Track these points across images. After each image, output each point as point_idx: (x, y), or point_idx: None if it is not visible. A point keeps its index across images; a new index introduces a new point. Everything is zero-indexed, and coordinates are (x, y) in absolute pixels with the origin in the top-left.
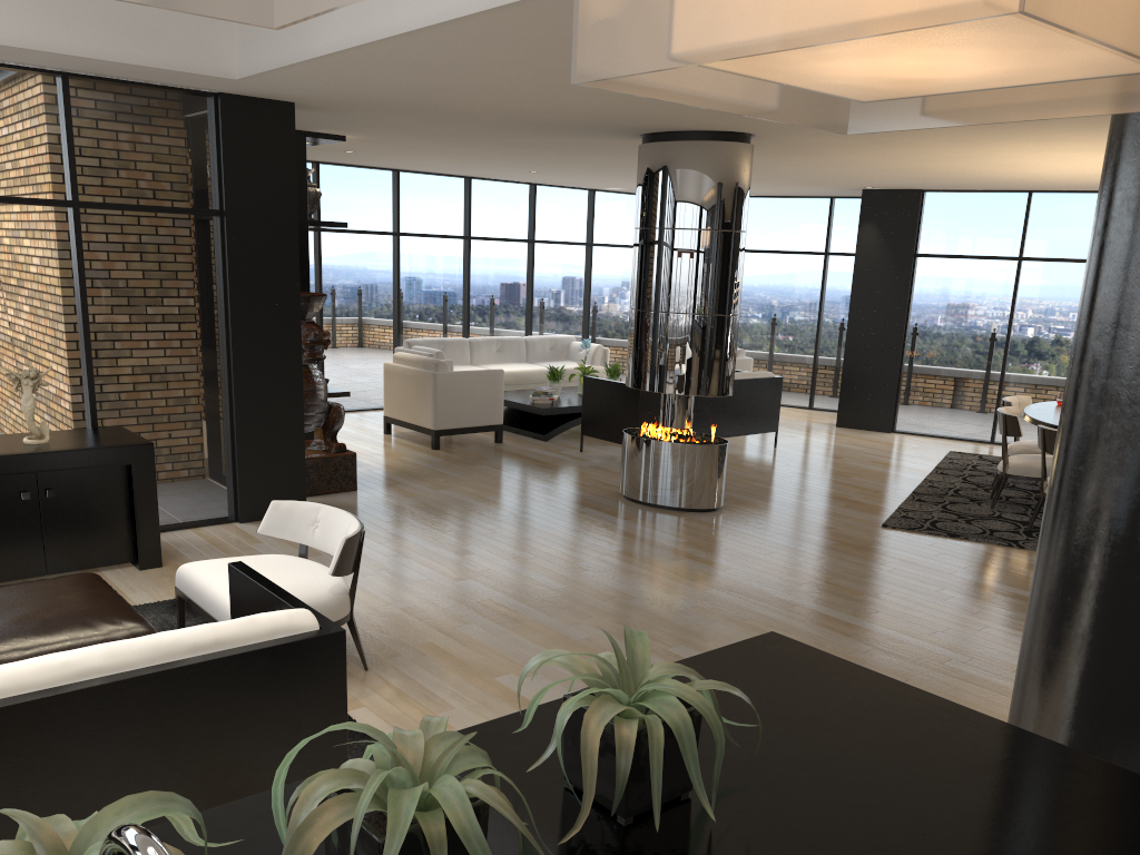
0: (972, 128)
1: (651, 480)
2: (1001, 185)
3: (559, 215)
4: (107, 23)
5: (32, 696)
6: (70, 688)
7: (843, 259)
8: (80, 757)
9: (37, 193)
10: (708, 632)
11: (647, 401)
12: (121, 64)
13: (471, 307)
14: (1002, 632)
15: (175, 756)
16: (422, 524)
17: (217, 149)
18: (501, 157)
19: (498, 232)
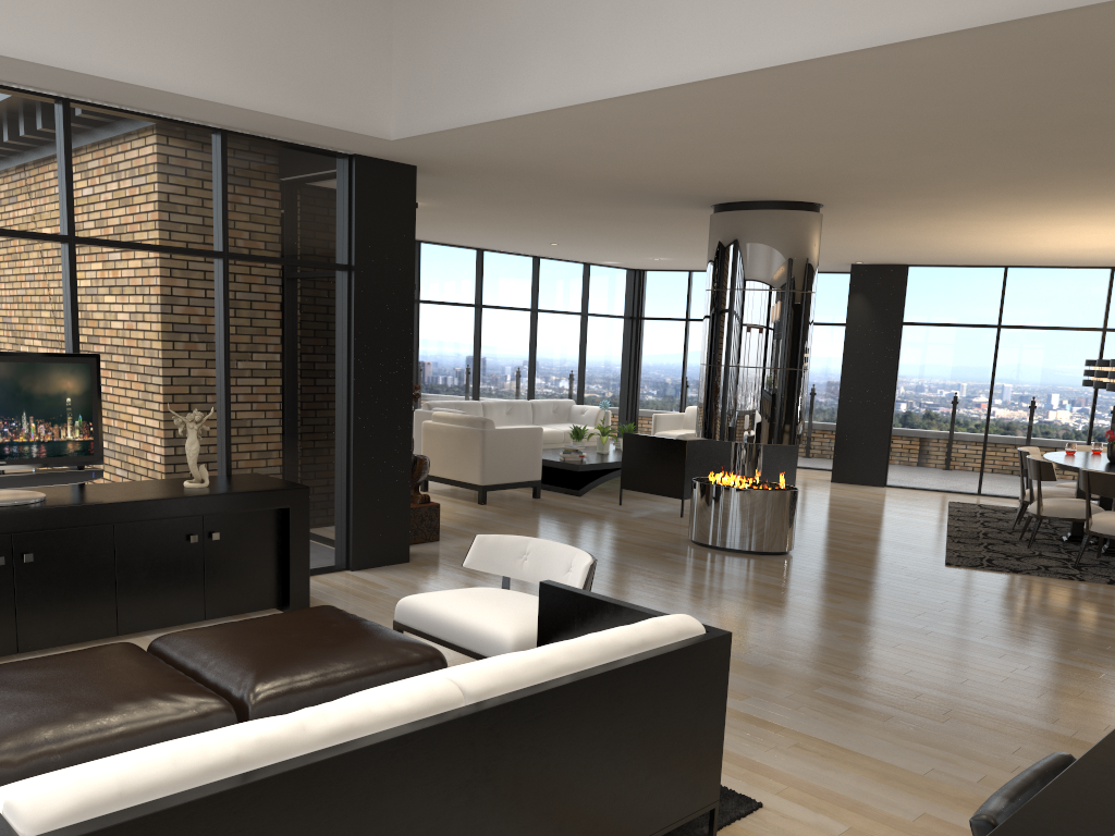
0: (1034, 201)
1: (727, 525)
2: (985, 260)
3: (558, 286)
4: (289, 83)
5: (531, 691)
6: (556, 684)
7: (823, 329)
8: (559, 754)
9: (190, 243)
10: (873, 657)
11: (692, 454)
12: (297, 121)
13: (481, 372)
14: None
15: (617, 755)
16: None
17: (349, 207)
18: (543, 227)
19: (505, 301)
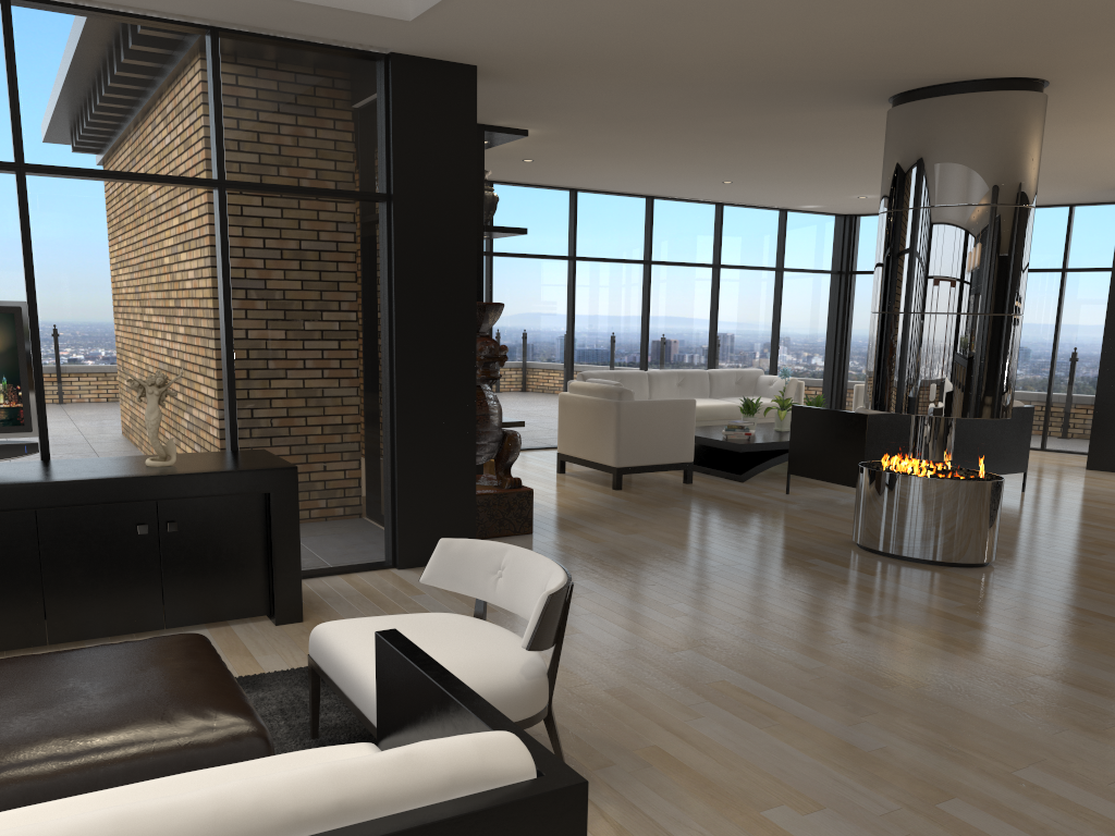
0: None
1: (900, 525)
2: None
3: (747, 237)
4: None
5: None
6: None
7: (1085, 276)
8: None
9: (178, 170)
10: (1063, 747)
11: (875, 432)
12: None
13: (650, 338)
14: None
15: None
16: (615, 576)
17: (386, 121)
18: (698, 157)
19: (680, 256)
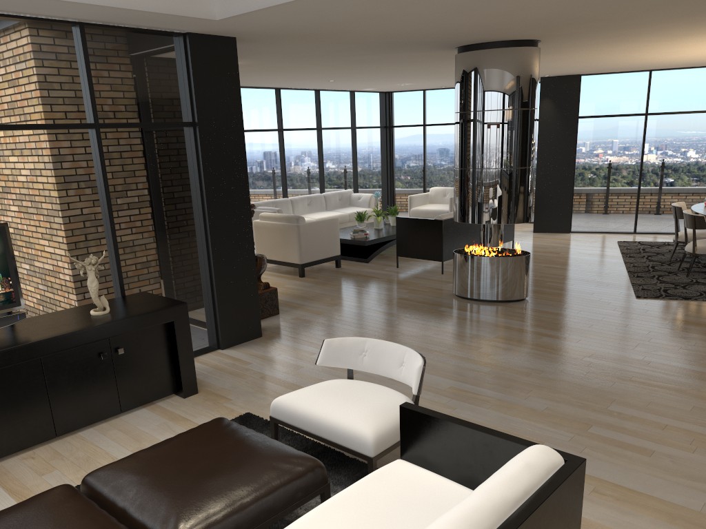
0: (703, 25)
1: (482, 284)
2: (638, 67)
3: (334, 110)
4: None
5: None
6: None
7: None
8: None
9: (67, 119)
10: (619, 391)
11: (446, 229)
12: (140, 11)
13: (287, 177)
14: None
15: None
16: (348, 334)
17: (188, 76)
18: (325, 71)
19: (298, 124)
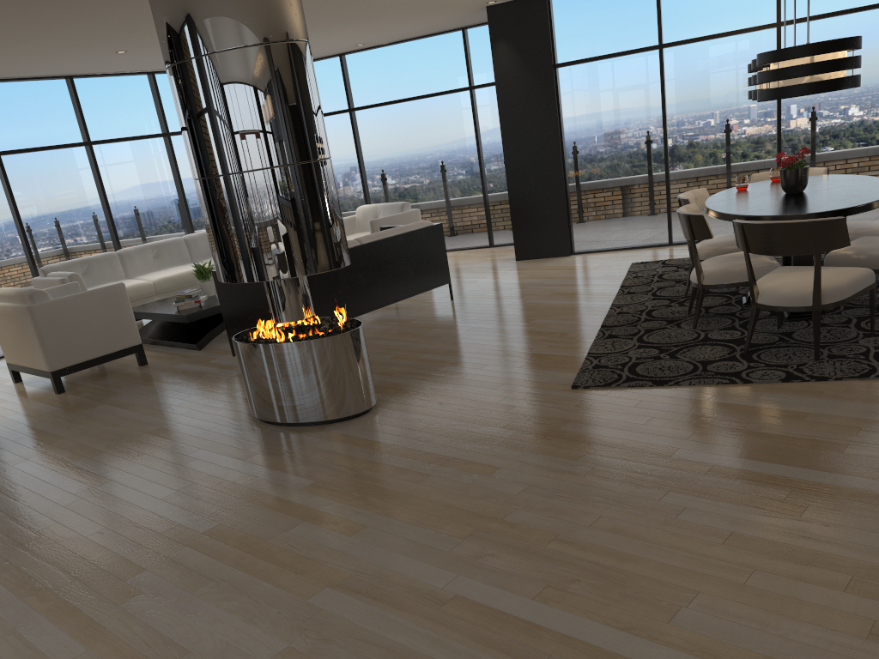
0: None
1: (276, 394)
2: None
3: None
4: None
5: None
6: None
7: (489, 90)
8: None
9: None
10: None
11: None
12: None
13: (115, 217)
14: (782, 580)
15: None
16: None
17: None
18: (43, 31)
19: (123, 131)
